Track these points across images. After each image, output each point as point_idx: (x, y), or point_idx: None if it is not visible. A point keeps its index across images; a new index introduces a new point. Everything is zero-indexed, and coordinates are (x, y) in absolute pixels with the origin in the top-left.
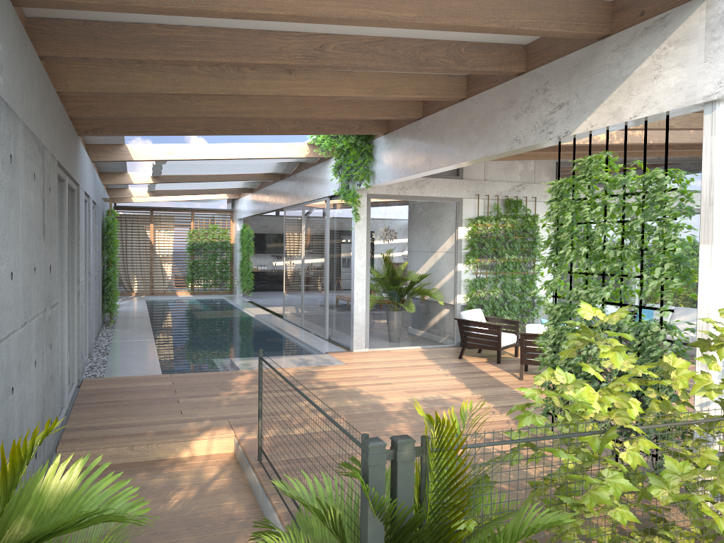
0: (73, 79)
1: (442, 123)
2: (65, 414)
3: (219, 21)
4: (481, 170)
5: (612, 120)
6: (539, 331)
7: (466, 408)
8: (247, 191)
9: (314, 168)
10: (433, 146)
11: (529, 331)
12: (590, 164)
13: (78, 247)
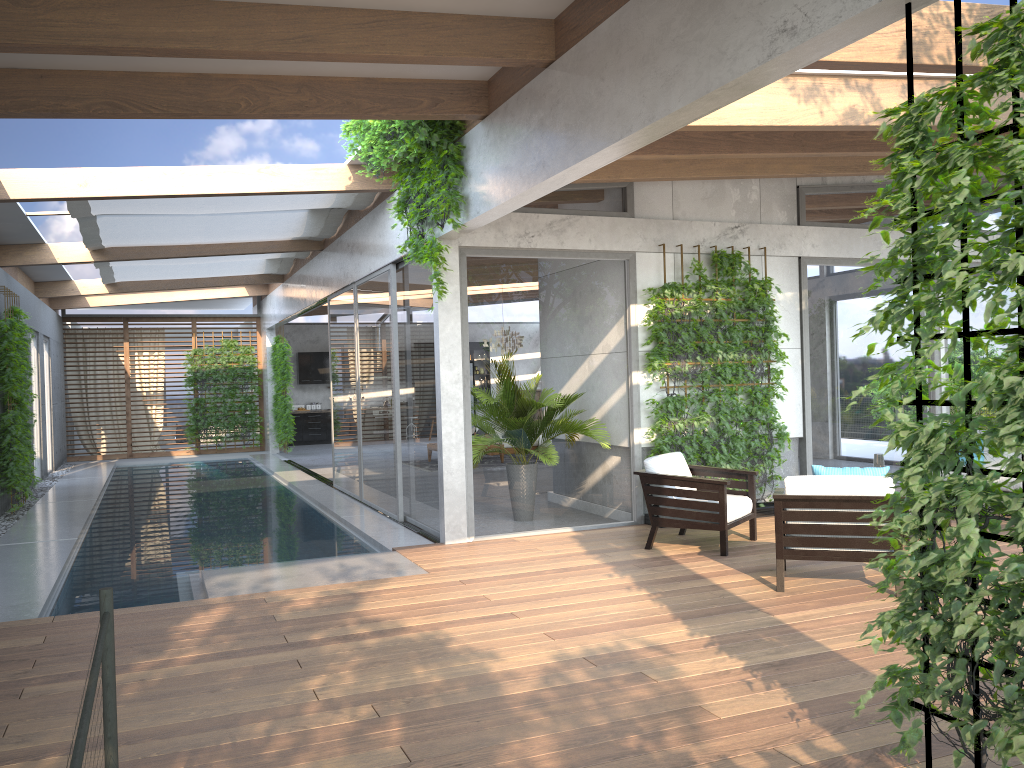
0: None
1: (599, 55)
2: None
3: None
4: (666, 201)
5: None
6: (814, 490)
7: None
8: (276, 279)
9: (369, 217)
10: (581, 109)
11: (793, 492)
12: None
13: None
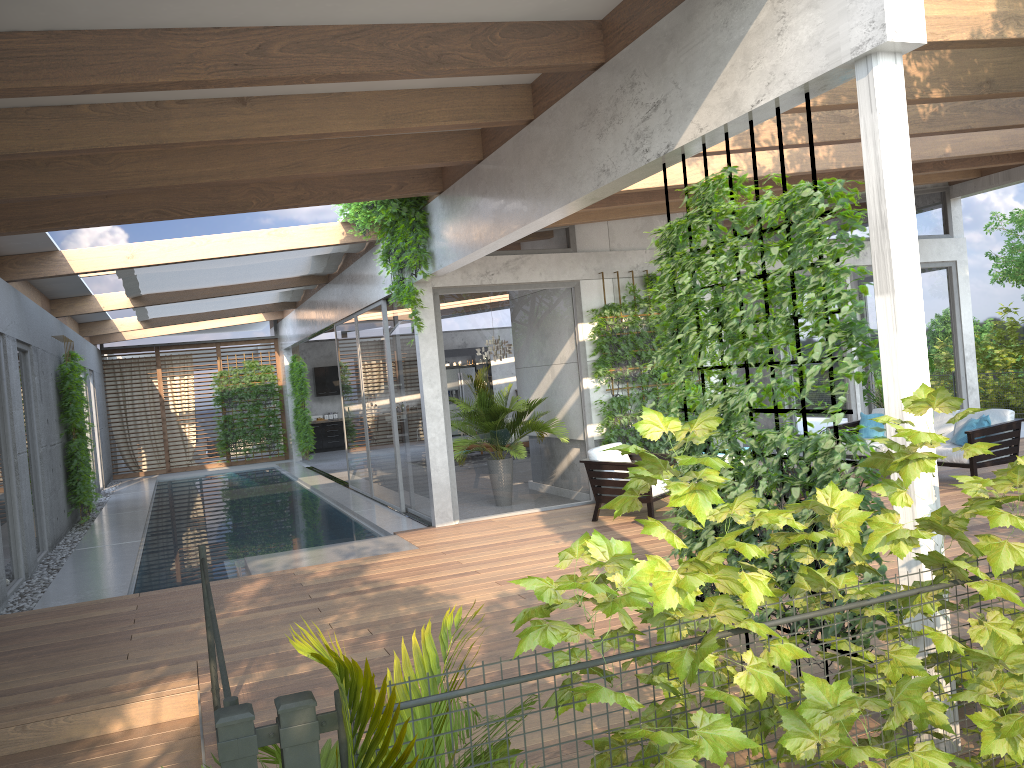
0: None
1: (508, 163)
2: None
3: (74, 18)
4: (603, 236)
5: (728, 114)
6: None
7: (450, 622)
8: (289, 306)
9: (363, 260)
10: (500, 199)
11: None
12: (705, 191)
13: None
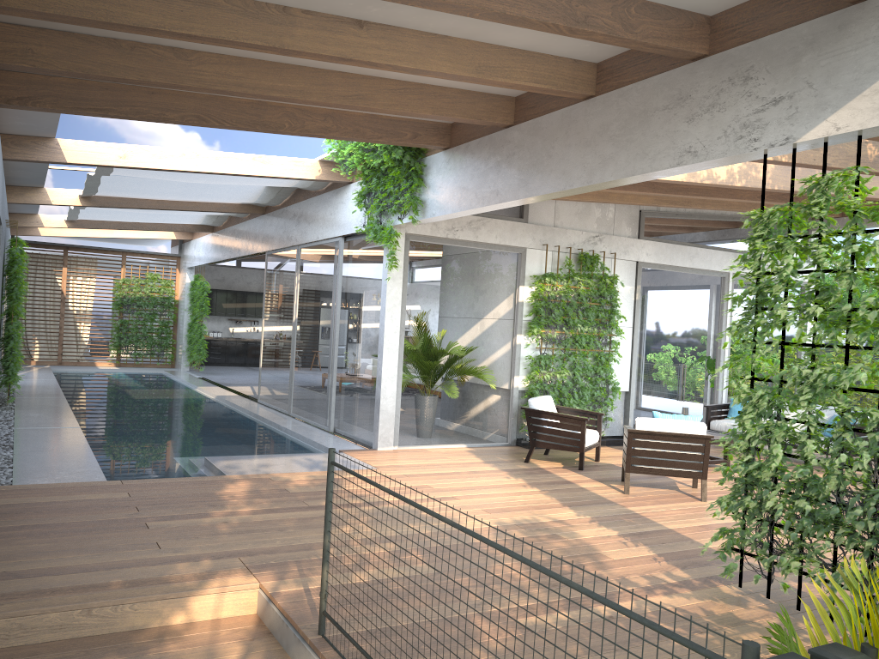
0: None
1: (551, 131)
2: None
3: None
4: (550, 213)
5: None
6: (654, 427)
7: (857, 573)
8: (207, 229)
9: (321, 198)
10: (533, 163)
11: (641, 428)
12: (830, 184)
13: None
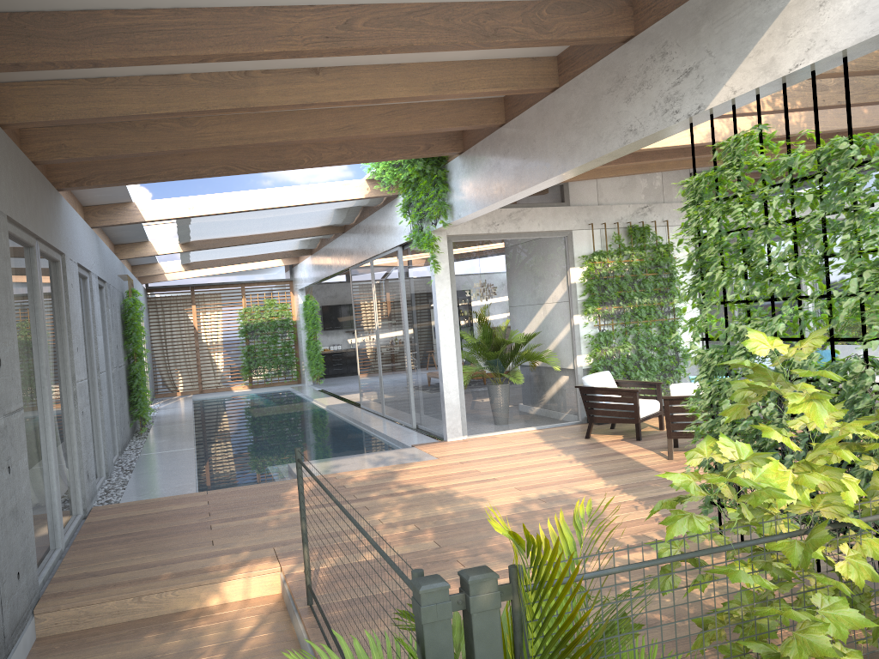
0: (22, 105)
1: (531, 125)
2: (57, 558)
3: None
4: (592, 192)
5: (764, 78)
6: (689, 392)
7: (582, 512)
8: (306, 253)
9: (380, 212)
10: (522, 157)
11: (676, 394)
12: (737, 146)
13: (69, 336)
